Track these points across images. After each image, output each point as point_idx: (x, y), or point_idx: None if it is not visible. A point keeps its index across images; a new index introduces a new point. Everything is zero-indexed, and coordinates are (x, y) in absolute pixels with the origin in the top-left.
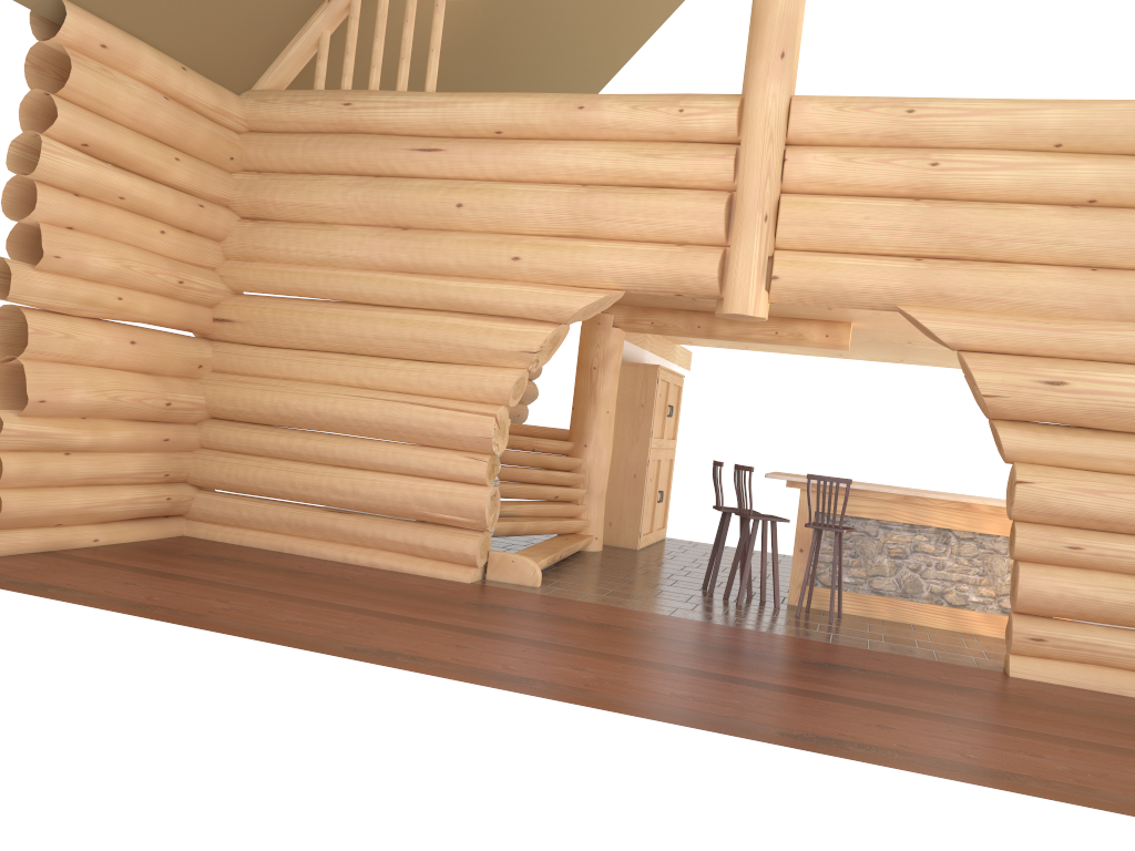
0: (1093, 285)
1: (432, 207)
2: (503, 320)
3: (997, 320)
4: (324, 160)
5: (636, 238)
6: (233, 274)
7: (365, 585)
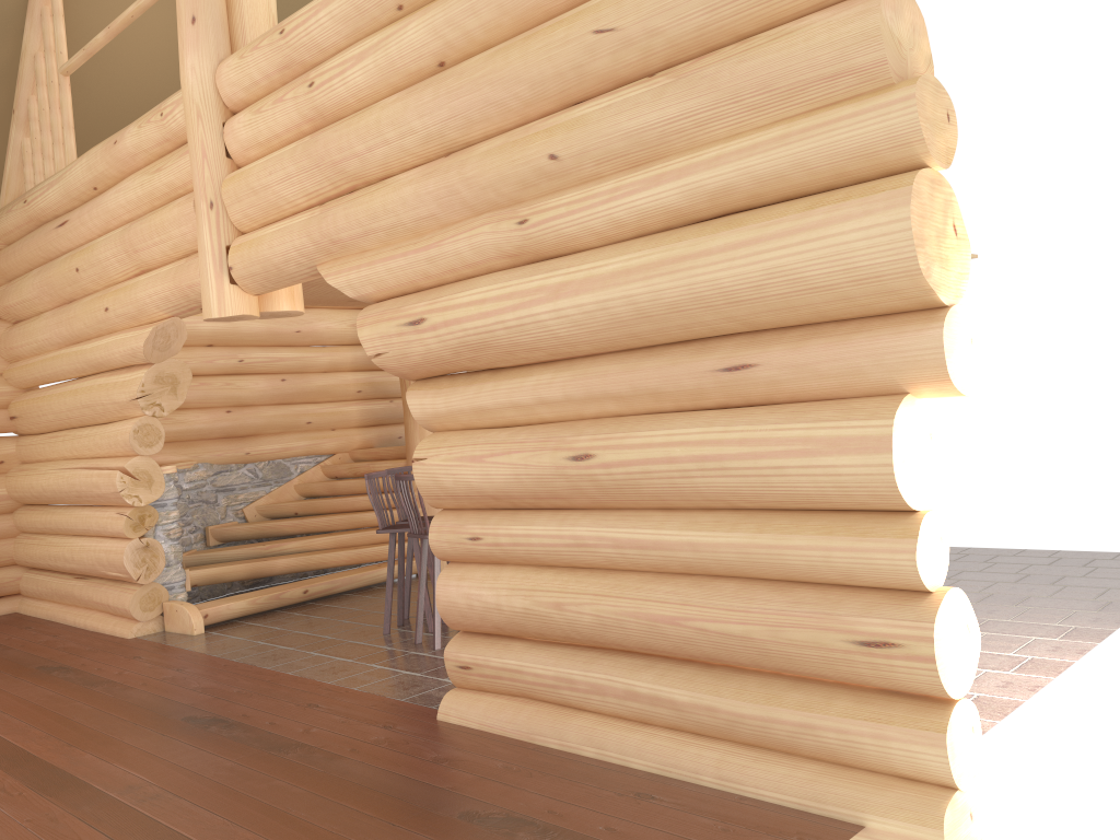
0: (433, 178)
1: (68, 277)
2: (125, 371)
3: (378, 256)
4: (28, 256)
5: (170, 259)
6: (9, 375)
7: (2, 654)
